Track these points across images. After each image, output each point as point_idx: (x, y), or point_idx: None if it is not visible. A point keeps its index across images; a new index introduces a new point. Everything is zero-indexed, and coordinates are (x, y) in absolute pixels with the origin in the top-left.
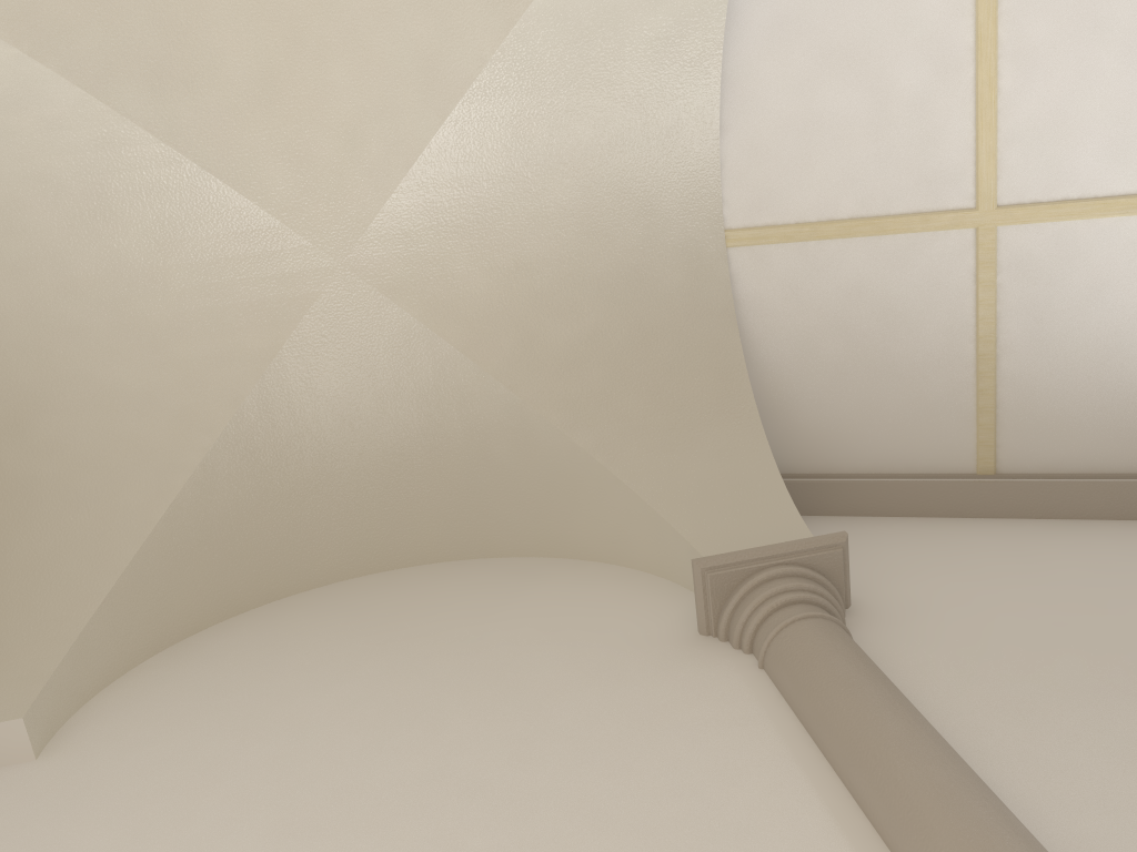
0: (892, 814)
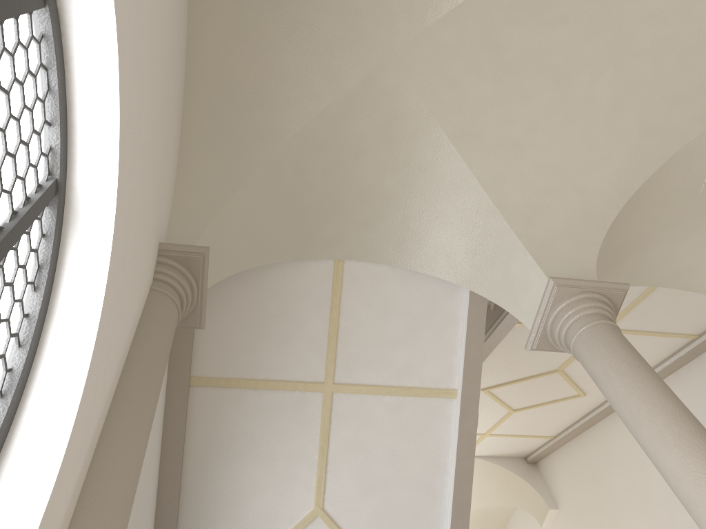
0: (133, 397)
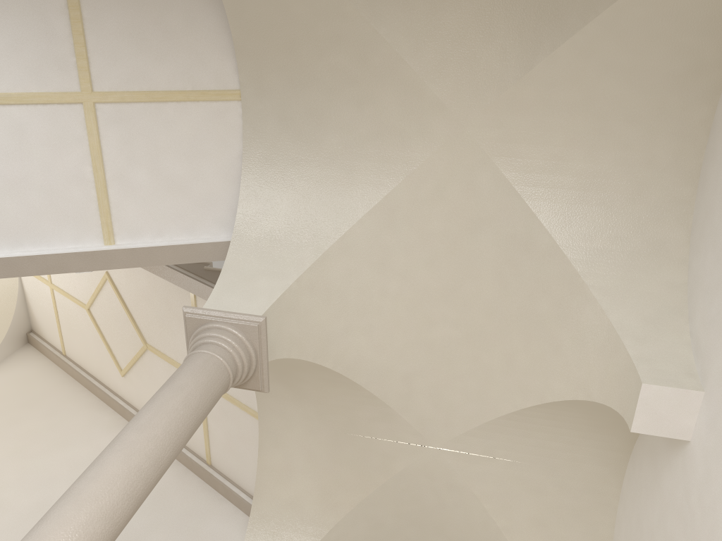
0: None
